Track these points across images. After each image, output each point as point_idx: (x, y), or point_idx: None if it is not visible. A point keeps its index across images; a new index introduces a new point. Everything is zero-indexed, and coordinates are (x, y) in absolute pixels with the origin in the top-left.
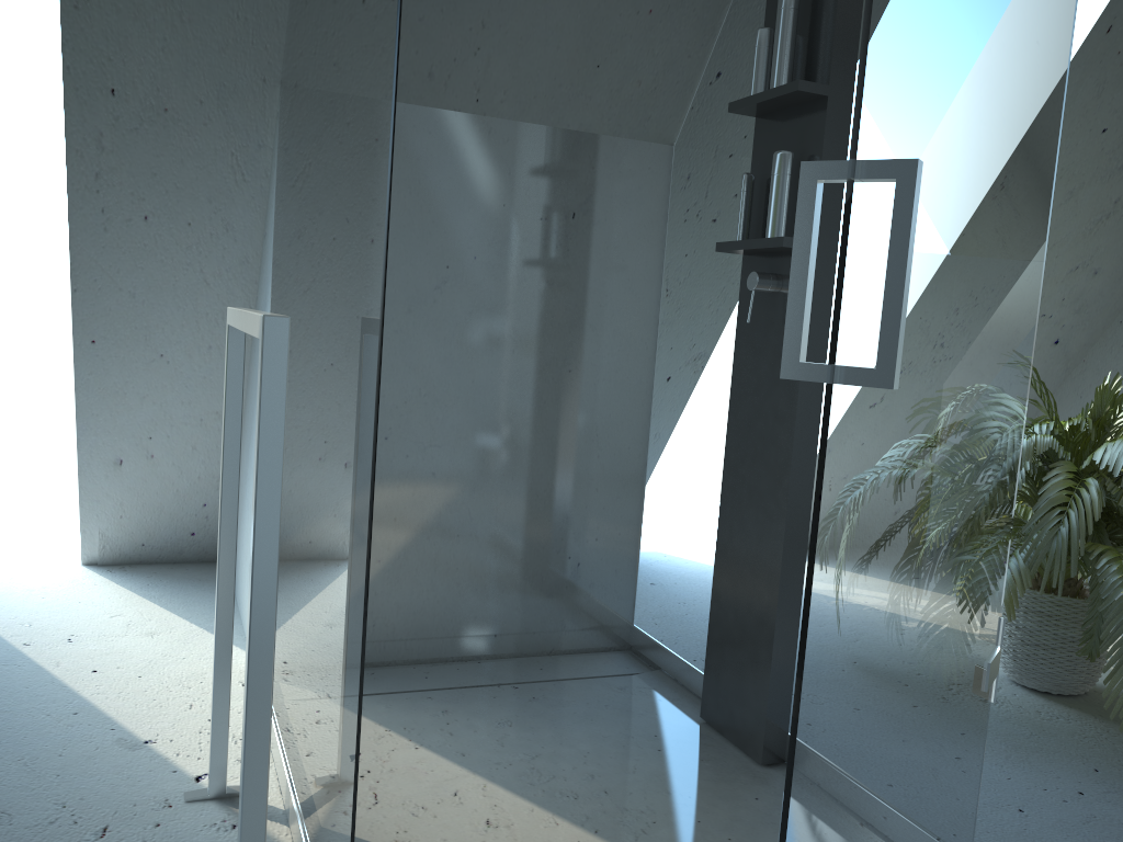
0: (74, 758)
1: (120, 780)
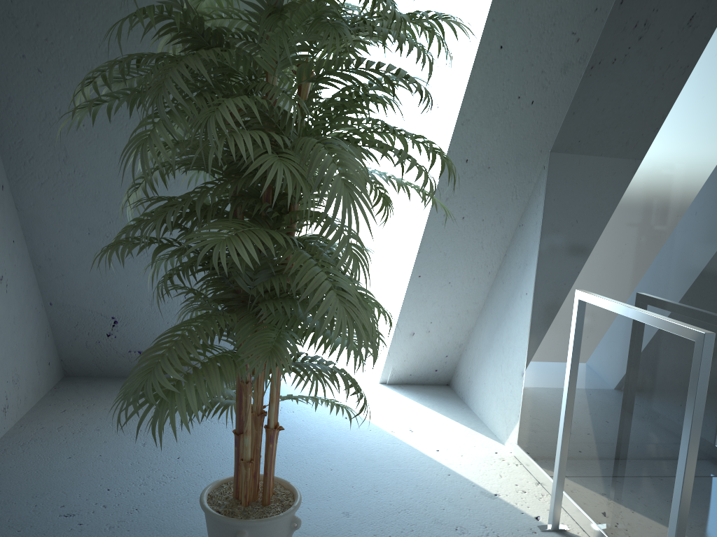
0: (468, 500)
1: (500, 515)
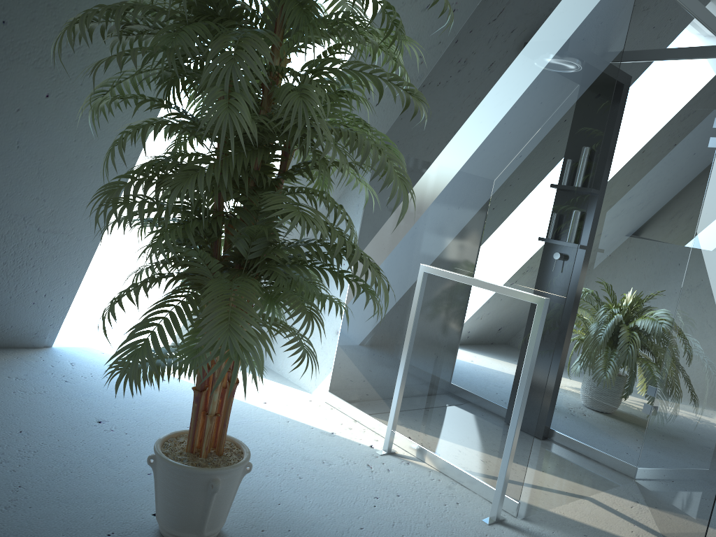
0: (316, 439)
1: (346, 447)
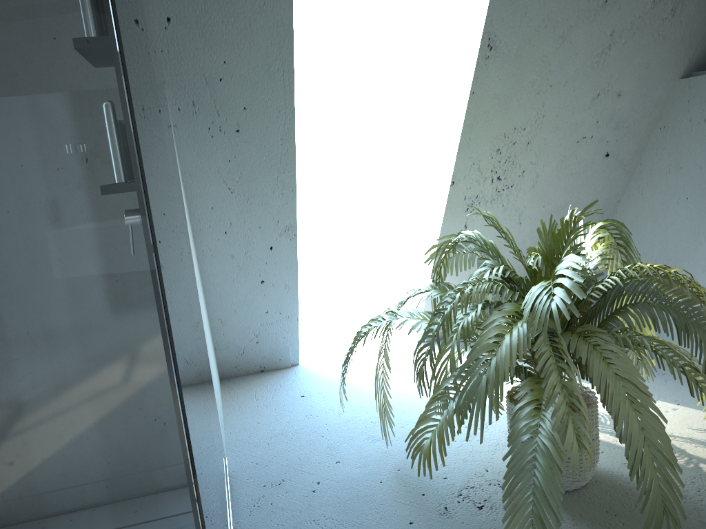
0: None
1: None
